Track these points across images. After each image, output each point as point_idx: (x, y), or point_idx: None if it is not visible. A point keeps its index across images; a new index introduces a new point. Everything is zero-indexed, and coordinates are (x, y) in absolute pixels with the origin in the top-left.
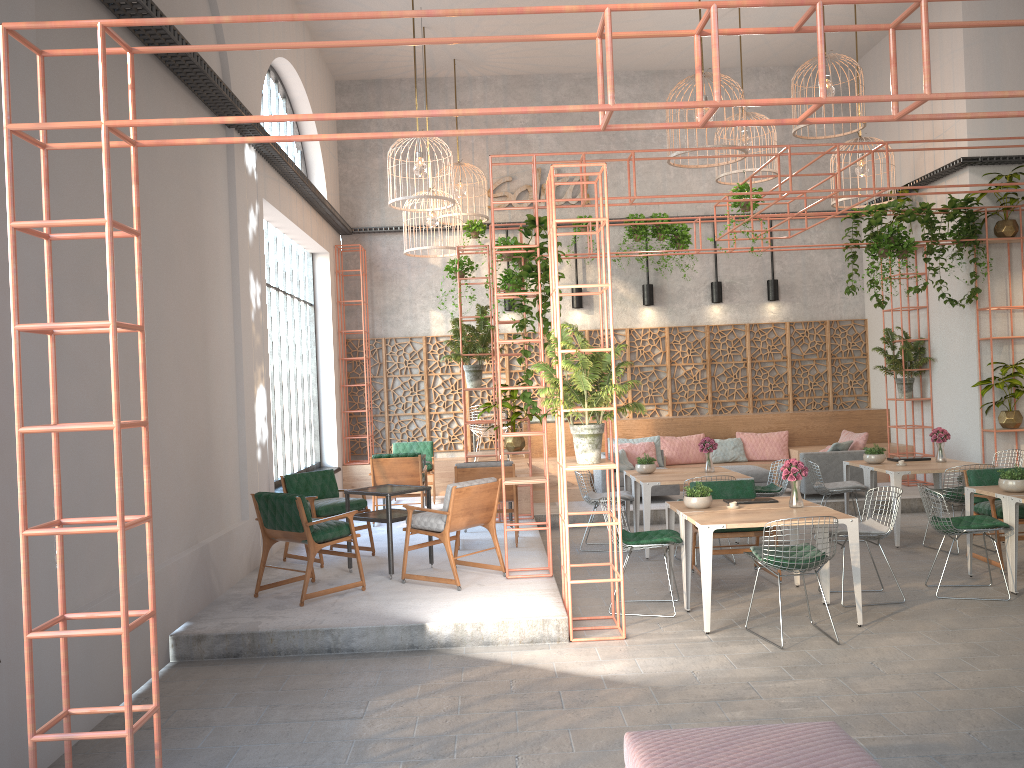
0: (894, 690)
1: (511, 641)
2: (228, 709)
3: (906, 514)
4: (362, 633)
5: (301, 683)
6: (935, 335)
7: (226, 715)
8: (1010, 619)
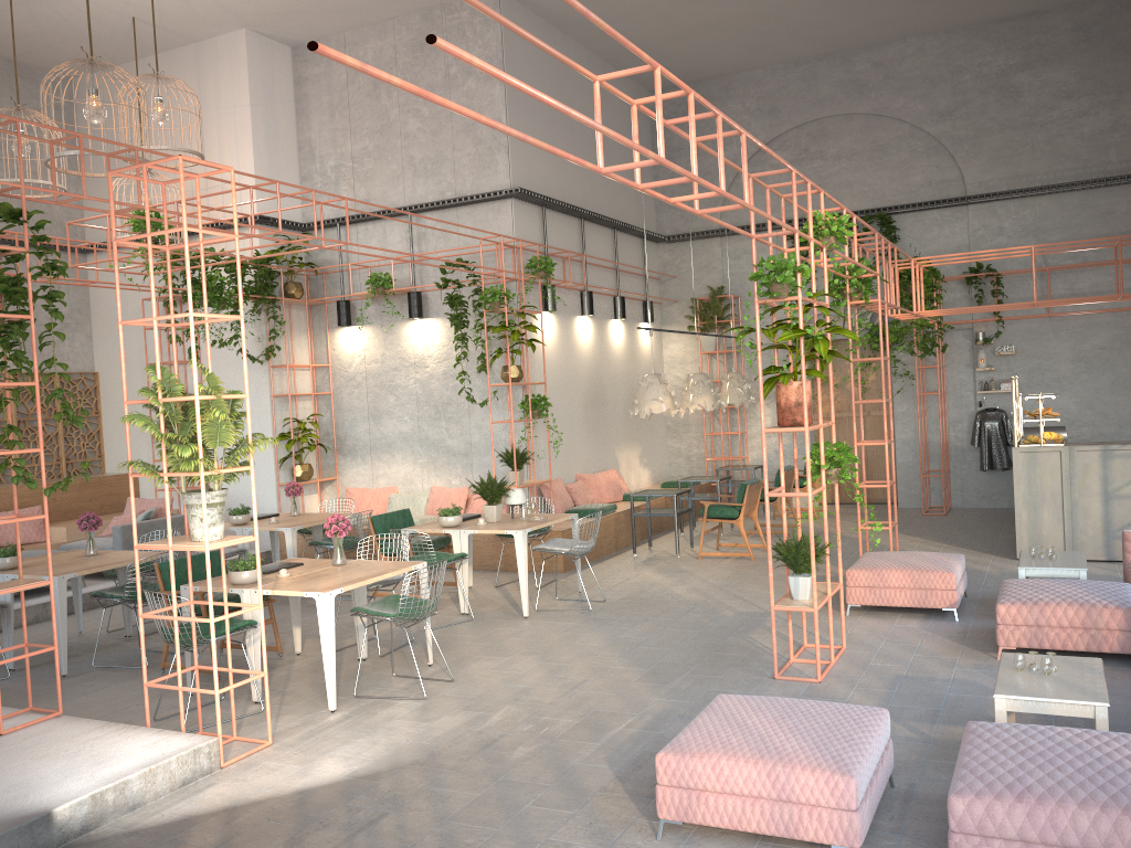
0: (563, 694)
1: (161, 793)
2: None
3: None
4: None
5: None
6: None
7: None
8: (504, 630)
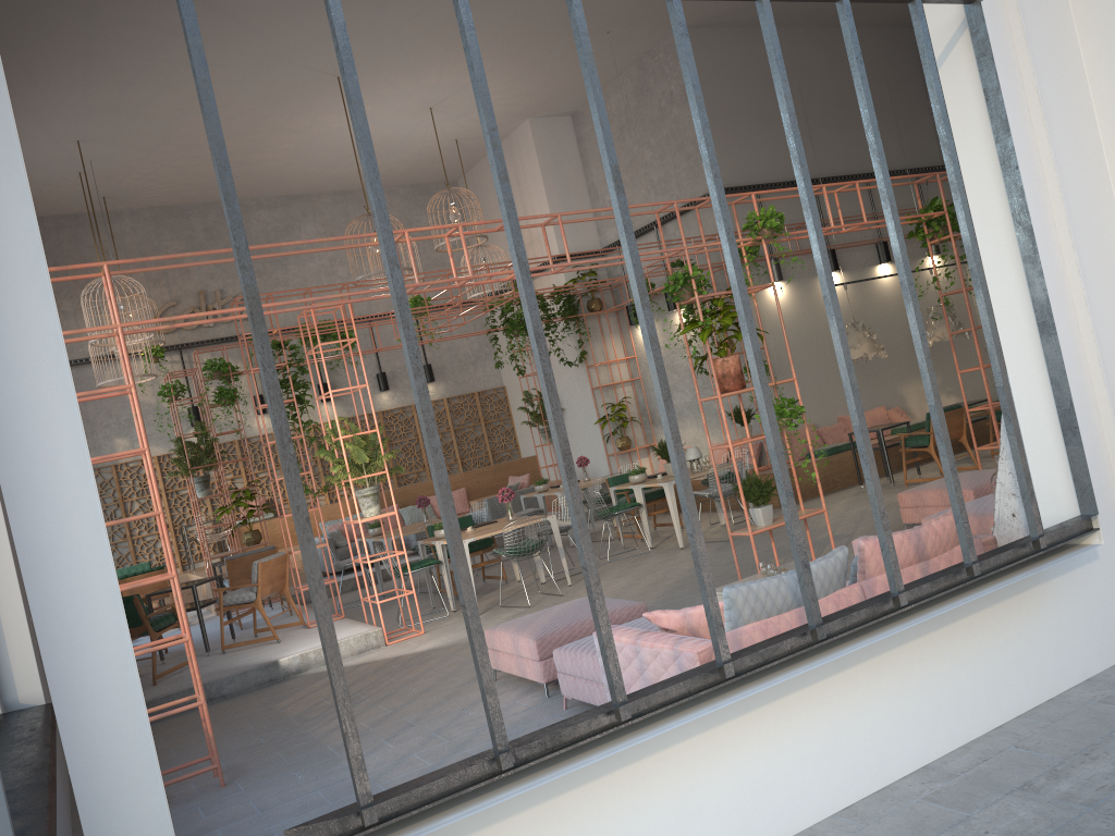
0: None
1: (345, 656)
2: (169, 742)
3: None
4: (230, 680)
5: None
6: (561, 390)
7: (172, 743)
8: (653, 559)
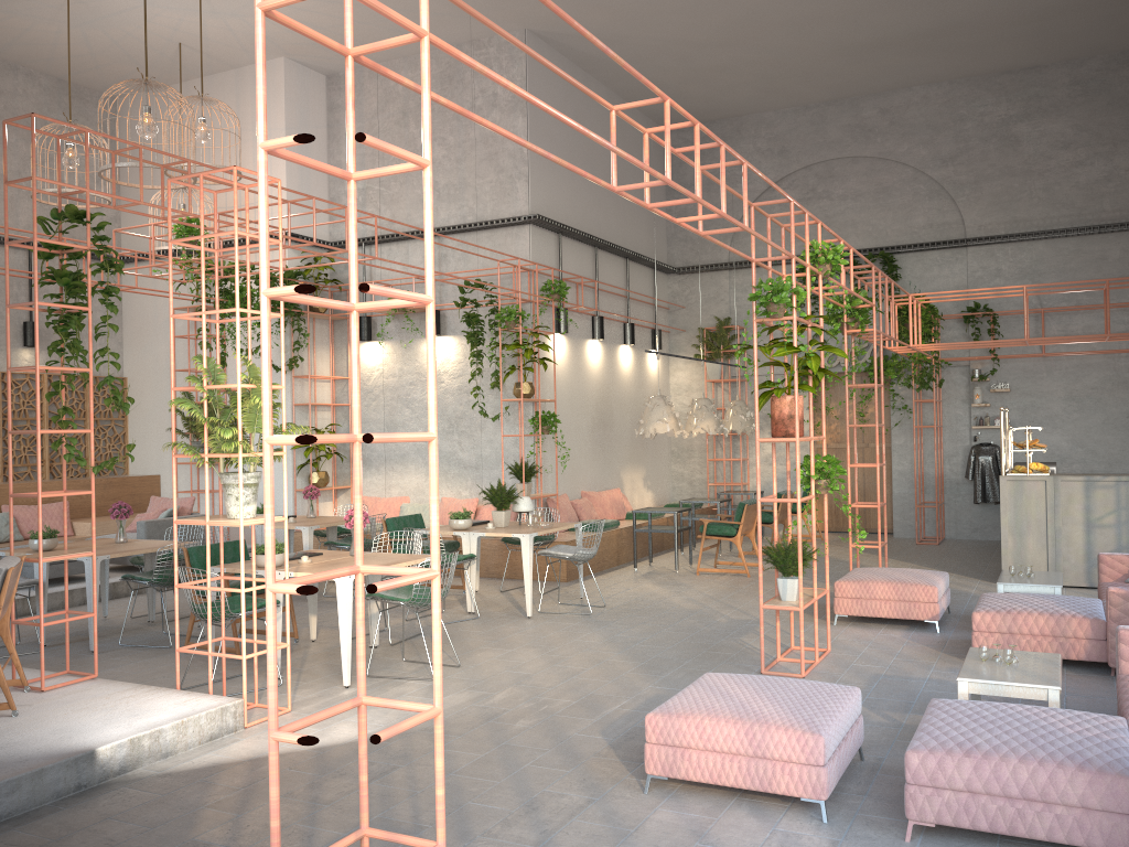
0: (563, 680)
1: (191, 744)
2: None
3: None
4: (12, 788)
5: None
6: None
7: None
8: (508, 627)
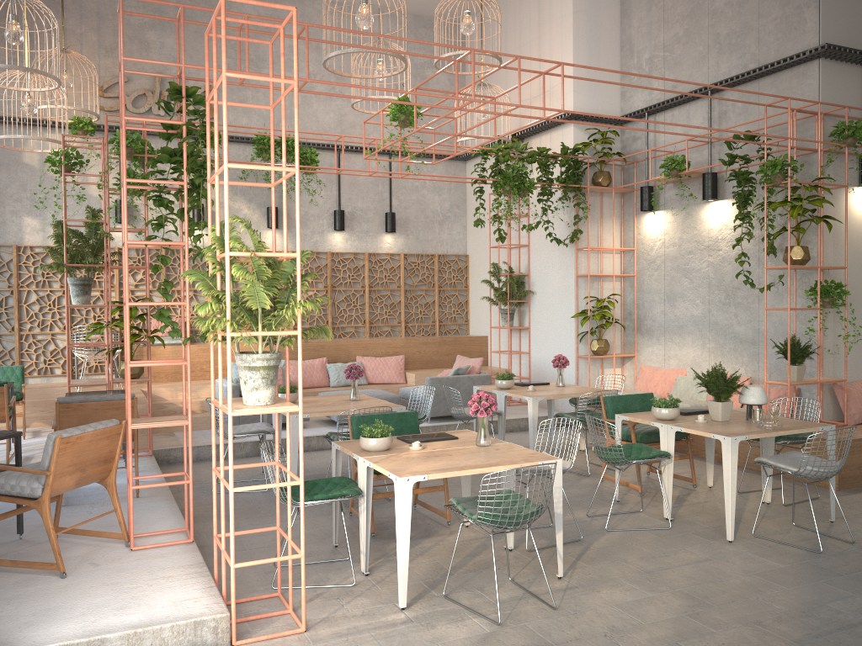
0: None
1: None
2: None
3: (516, 433)
4: None
5: None
6: (535, 271)
7: None
8: (688, 553)
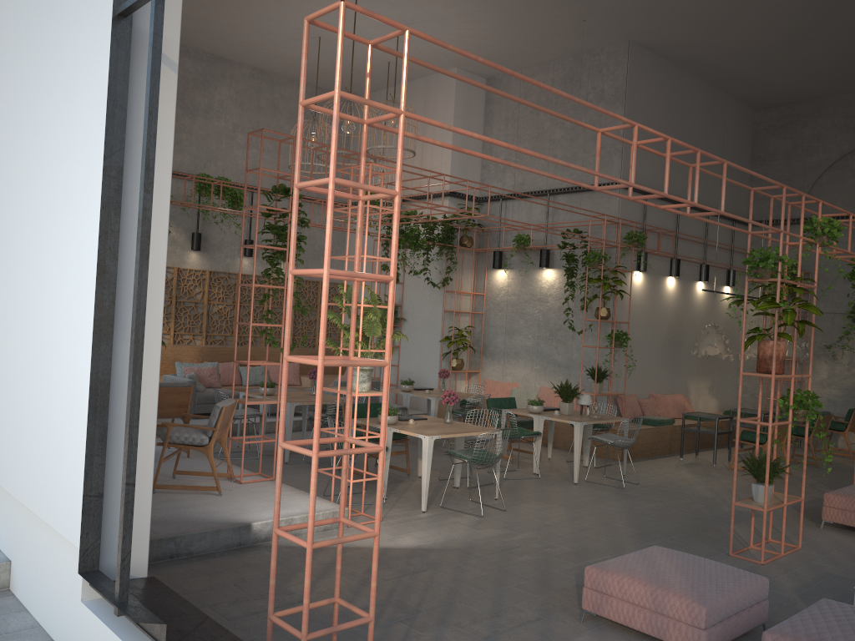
0: (572, 533)
1: None
2: None
3: None
4: (201, 537)
5: (198, 585)
6: (408, 303)
7: None
8: (556, 488)
